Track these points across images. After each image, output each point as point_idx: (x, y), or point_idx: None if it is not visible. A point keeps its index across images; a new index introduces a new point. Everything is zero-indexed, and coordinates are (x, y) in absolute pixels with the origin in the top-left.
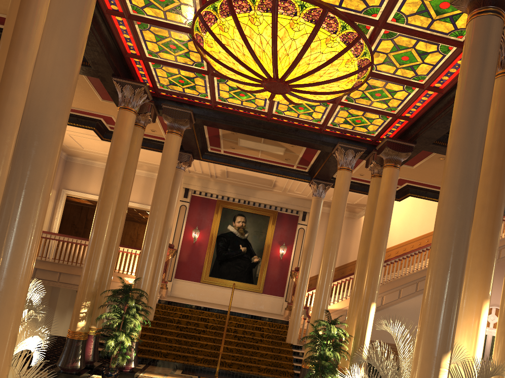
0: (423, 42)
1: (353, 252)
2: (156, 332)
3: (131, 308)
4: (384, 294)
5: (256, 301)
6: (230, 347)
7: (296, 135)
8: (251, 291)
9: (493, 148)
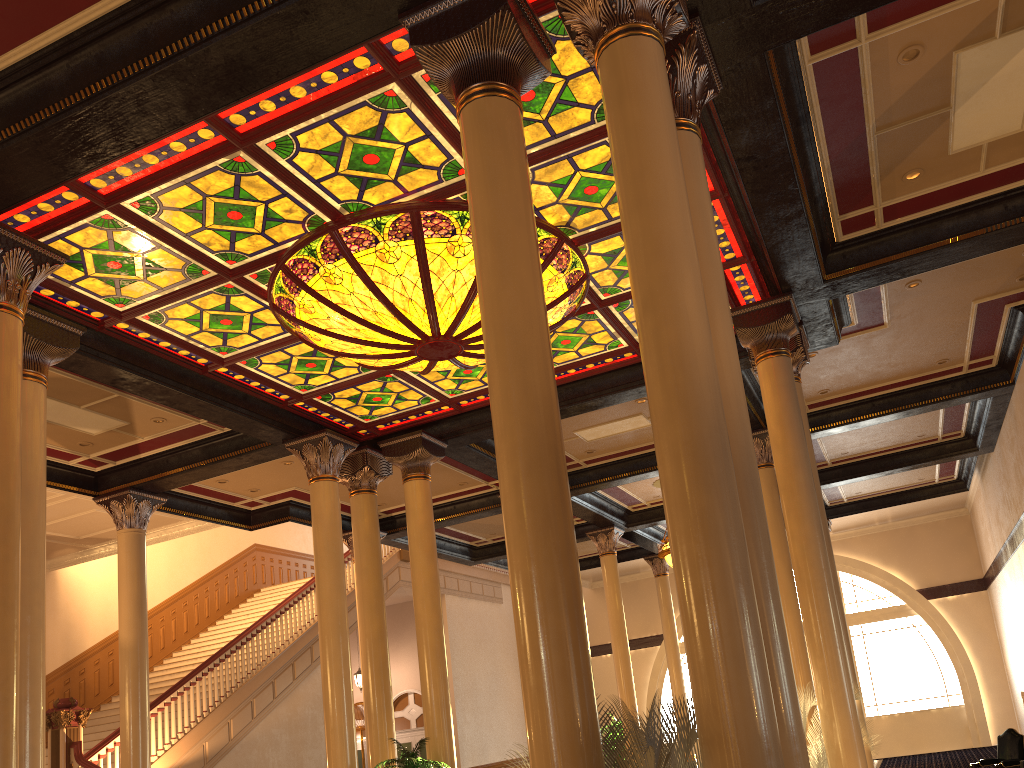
0: (608, 332)
1: (52, 650)
2: None
3: None
4: (231, 717)
5: None
6: None
7: (244, 408)
8: None
9: None
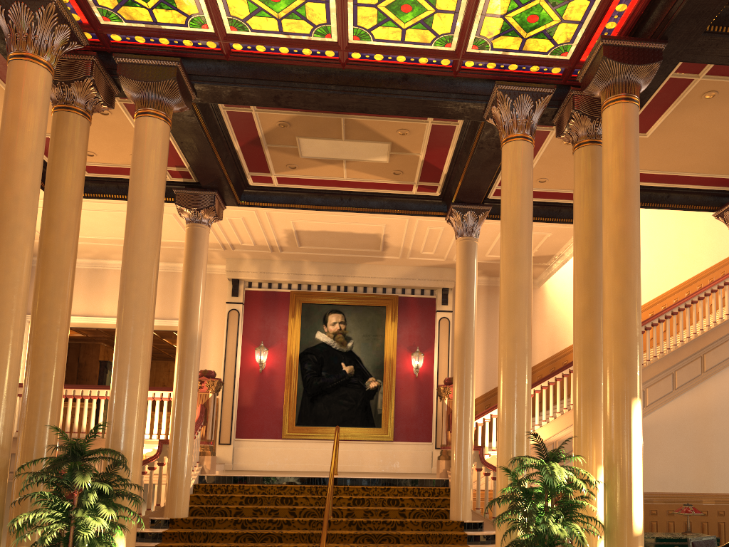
0: None
1: (540, 346)
2: (193, 540)
3: (86, 493)
4: None
5: (384, 456)
6: (343, 546)
7: (405, 89)
8: (374, 439)
9: None
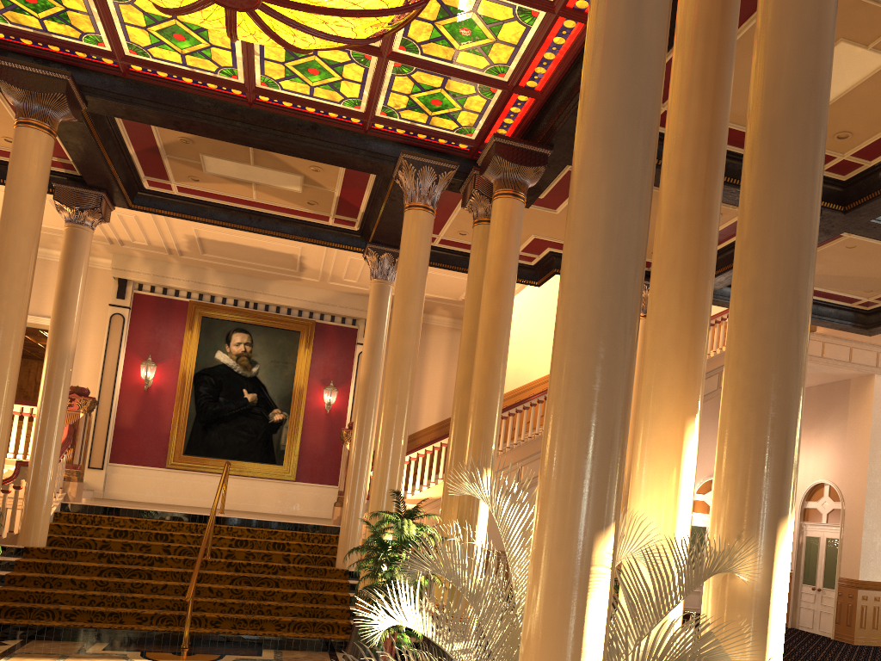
0: None
1: None
2: (51, 571)
3: None
4: (523, 464)
5: (284, 497)
6: (217, 586)
7: (314, 138)
8: (273, 478)
9: (691, 90)
